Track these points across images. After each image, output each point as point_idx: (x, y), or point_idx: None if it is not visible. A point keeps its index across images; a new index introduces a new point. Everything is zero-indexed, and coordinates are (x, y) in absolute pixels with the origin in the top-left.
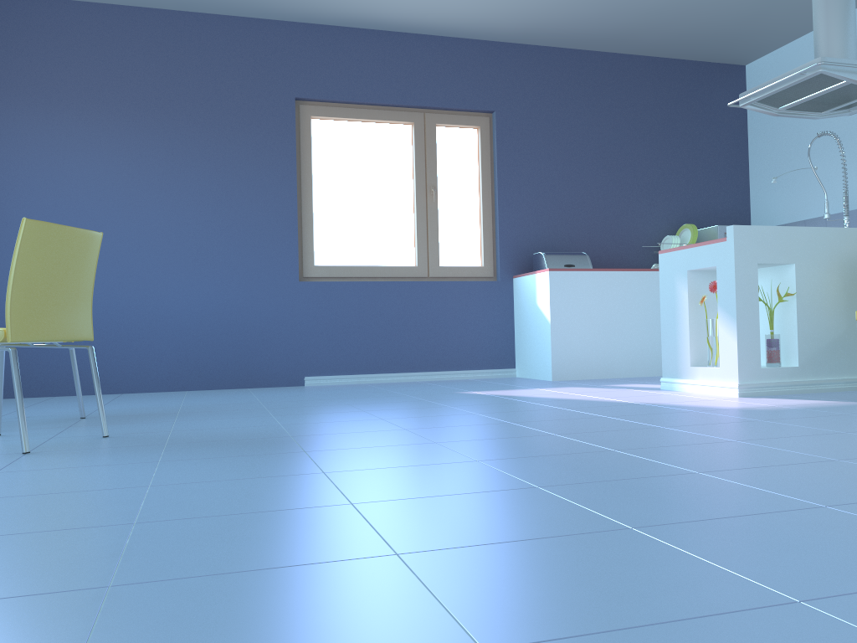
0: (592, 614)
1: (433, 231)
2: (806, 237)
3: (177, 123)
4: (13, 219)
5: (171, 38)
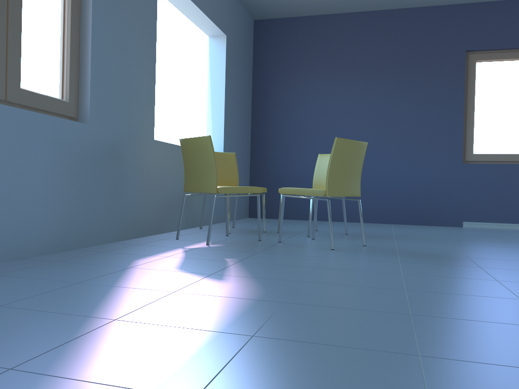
0: None
1: None
2: None
3: (393, 73)
4: (309, 130)
5: (392, 25)
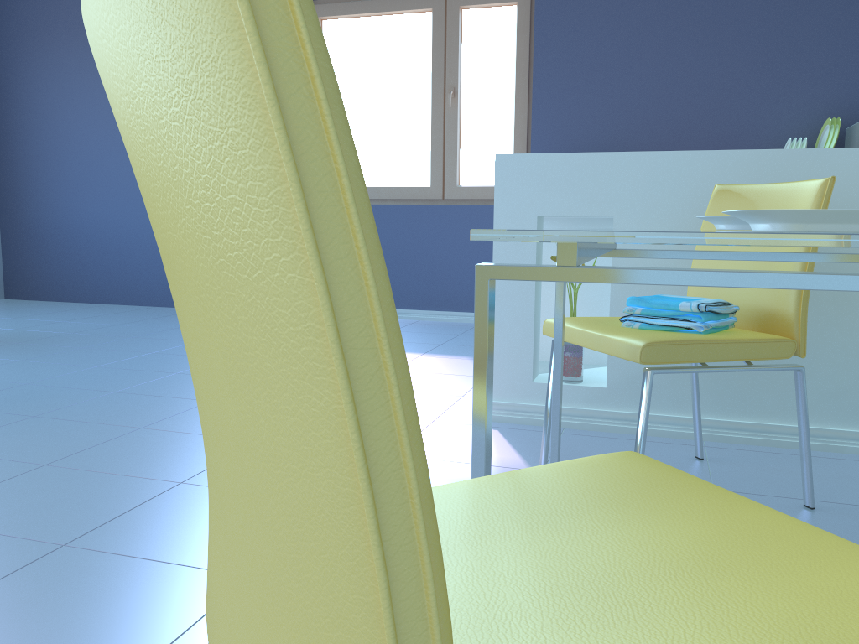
0: None
1: (451, 143)
2: (642, 170)
3: None
4: (78, 148)
5: None
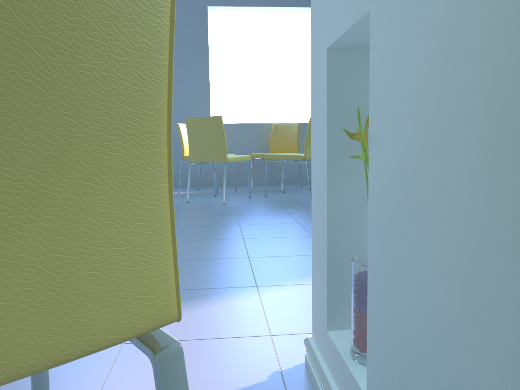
0: None
1: None
2: None
3: None
4: None
5: None
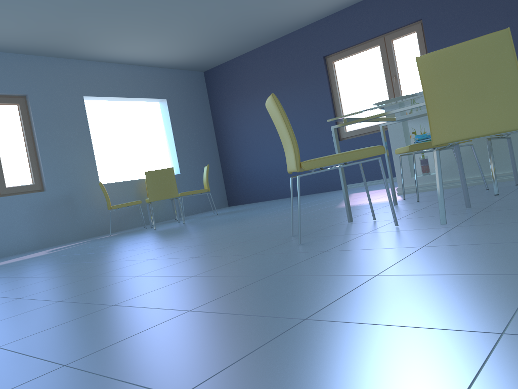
0: (48, 263)
1: None
2: None
3: (284, 86)
4: (247, 139)
5: (276, 52)
